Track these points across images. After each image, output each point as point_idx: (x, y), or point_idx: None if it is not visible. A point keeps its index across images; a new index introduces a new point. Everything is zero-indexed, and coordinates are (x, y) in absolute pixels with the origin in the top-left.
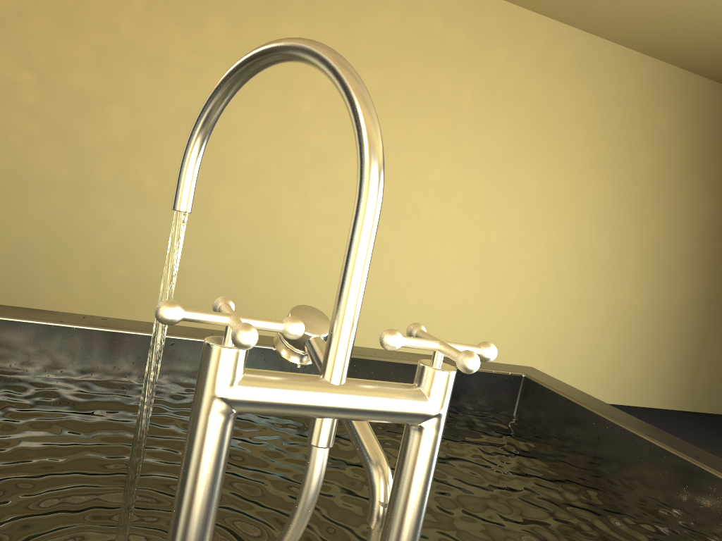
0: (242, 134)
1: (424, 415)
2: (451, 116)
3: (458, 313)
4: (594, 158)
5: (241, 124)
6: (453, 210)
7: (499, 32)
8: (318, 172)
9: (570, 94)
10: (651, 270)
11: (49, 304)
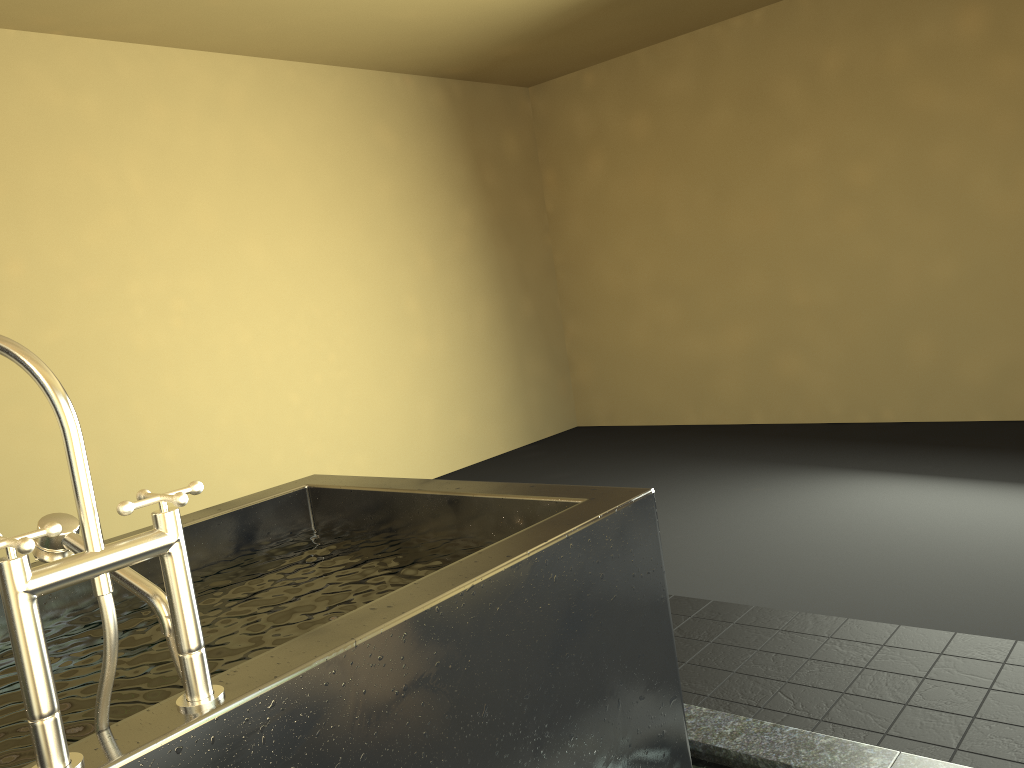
0: None
1: (168, 544)
2: (126, 208)
3: (238, 445)
4: (324, 204)
5: None
6: (178, 324)
7: (145, 85)
8: None
9: (266, 136)
10: (438, 308)
11: None
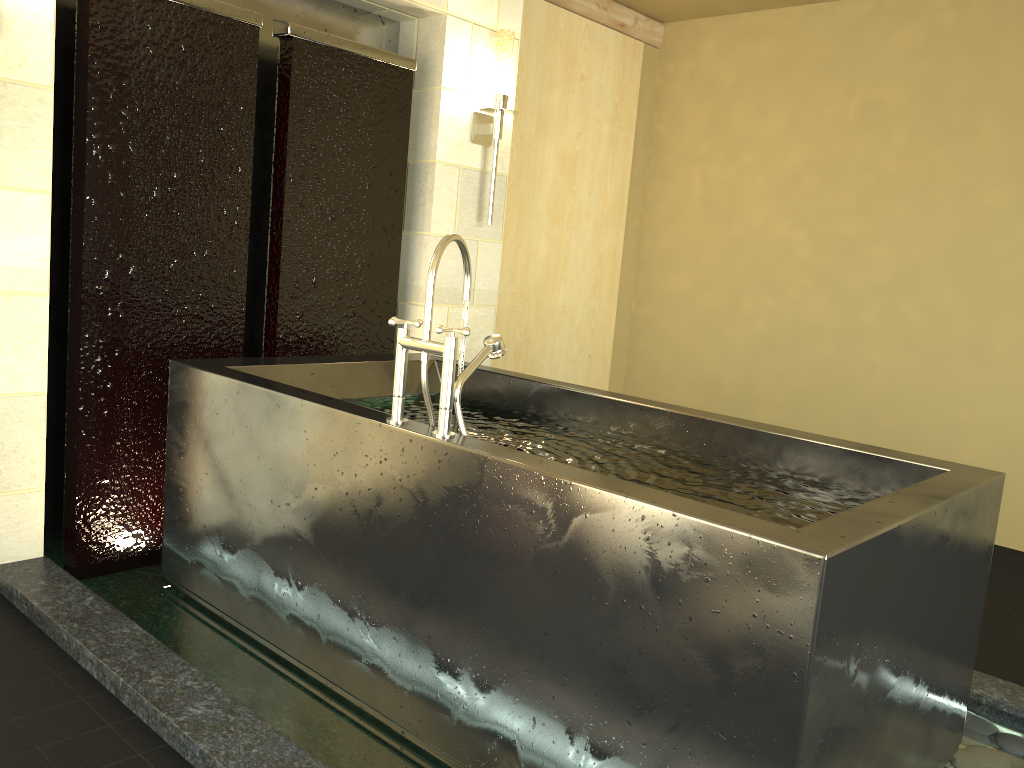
0: None
1: (442, 352)
2: None
3: None
4: None
5: None
6: None
7: None
8: None
9: None
10: None
11: None
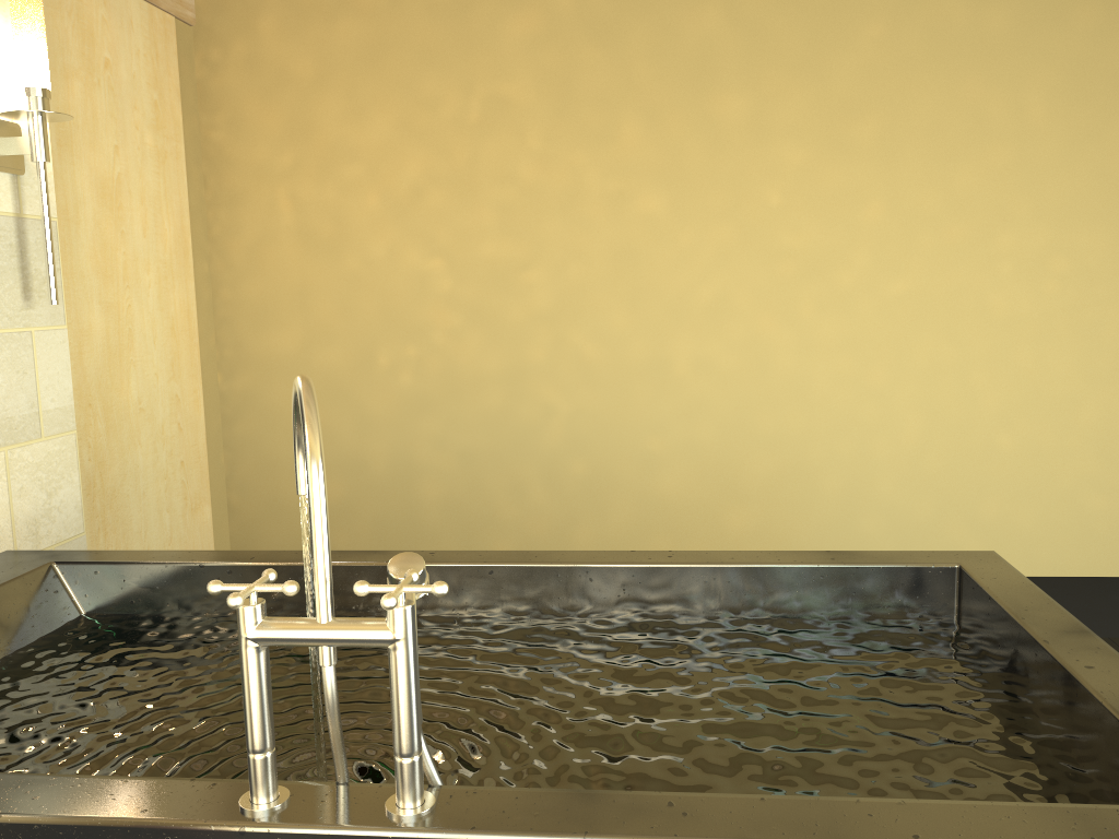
0: (693, 260)
1: (388, 640)
2: (1015, 143)
3: (1100, 451)
4: None
5: (688, 248)
6: (1051, 289)
7: None
8: (810, 285)
9: None
10: None
11: (506, 520)
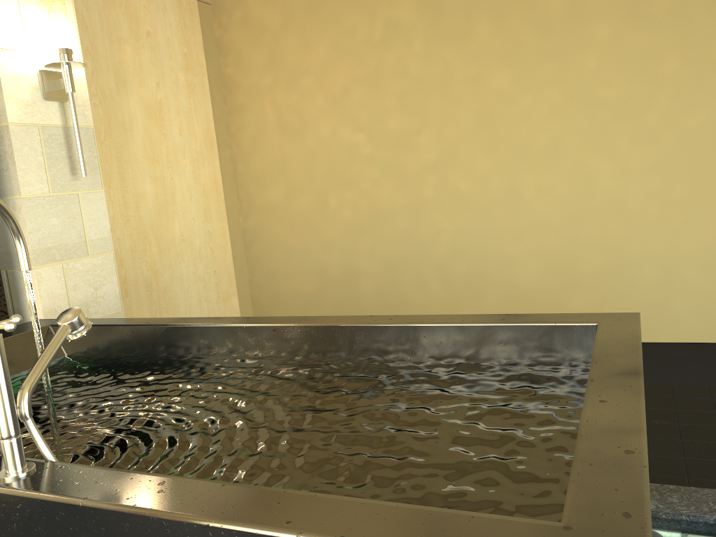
0: (532, 116)
1: None
2: None
3: None
4: None
5: (528, 108)
6: None
7: None
8: (623, 126)
9: None
10: None
11: (415, 304)
